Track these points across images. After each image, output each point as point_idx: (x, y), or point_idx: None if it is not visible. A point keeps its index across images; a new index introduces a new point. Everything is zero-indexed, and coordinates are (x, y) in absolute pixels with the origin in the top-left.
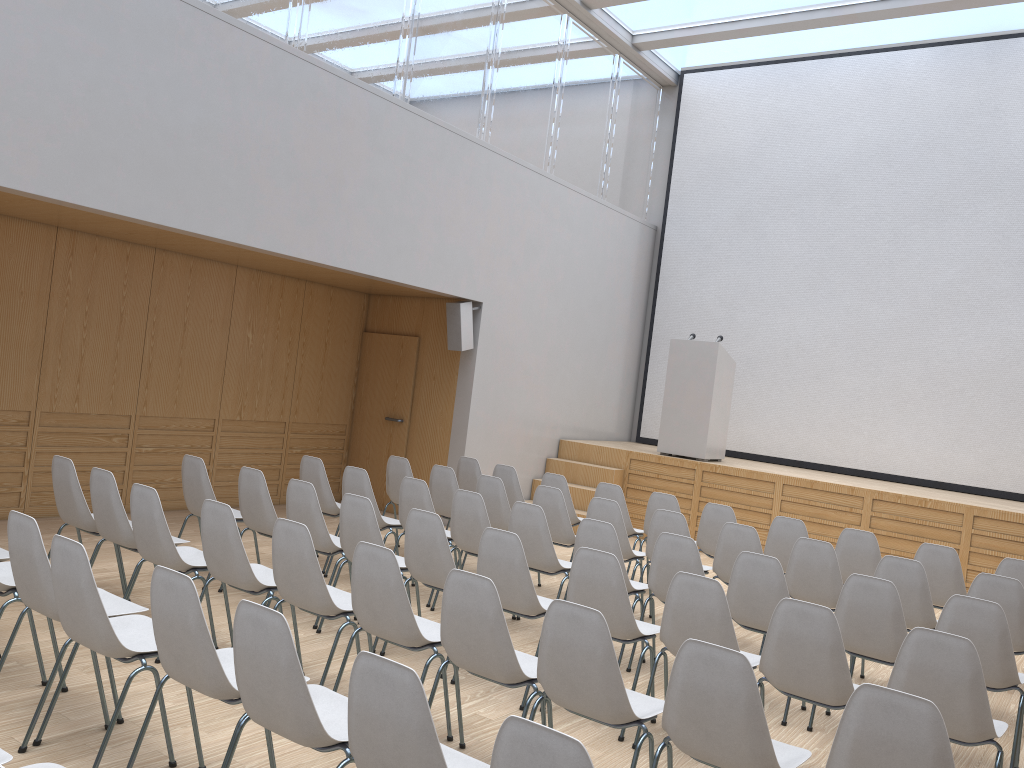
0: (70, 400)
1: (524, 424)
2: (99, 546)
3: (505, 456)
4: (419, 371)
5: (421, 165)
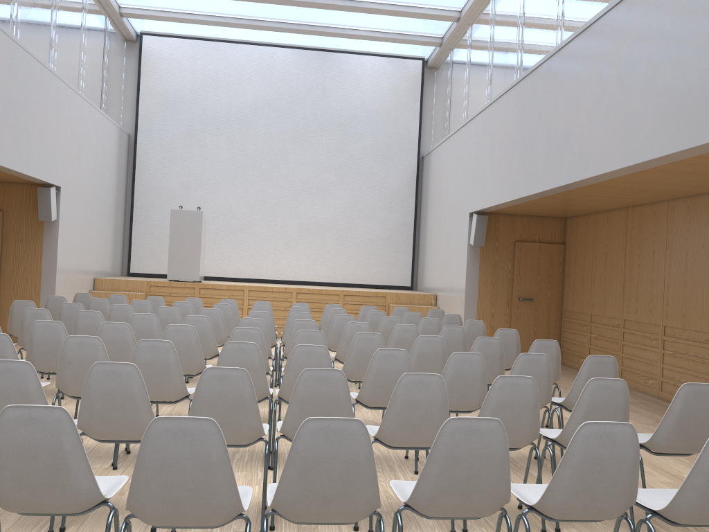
0: None
1: (80, 269)
2: None
3: (72, 292)
4: (5, 236)
5: (32, 90)
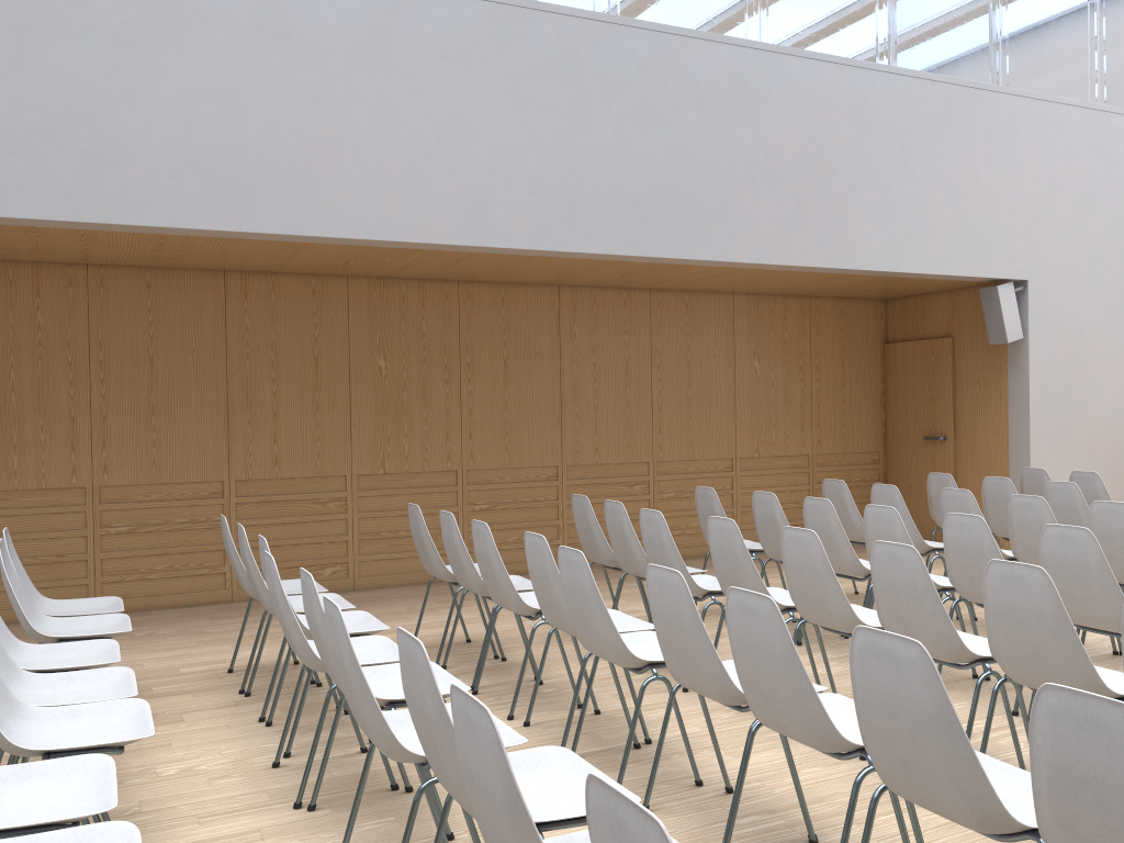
0: (590, 452)
1: (1110, 424)
2: (622, 581)
3: (1088, 467)
4: (957, 377)
5: (921, 133)
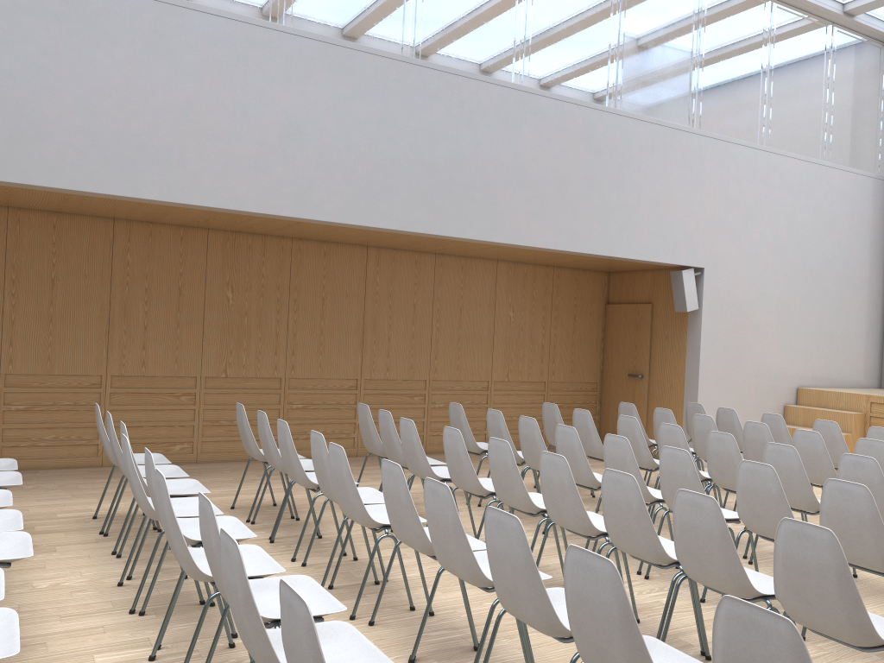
0: (383, 370)
1: (757, 374)
2: None
3: (739, 404)
4: (654, 333)
5: (634, 158)
